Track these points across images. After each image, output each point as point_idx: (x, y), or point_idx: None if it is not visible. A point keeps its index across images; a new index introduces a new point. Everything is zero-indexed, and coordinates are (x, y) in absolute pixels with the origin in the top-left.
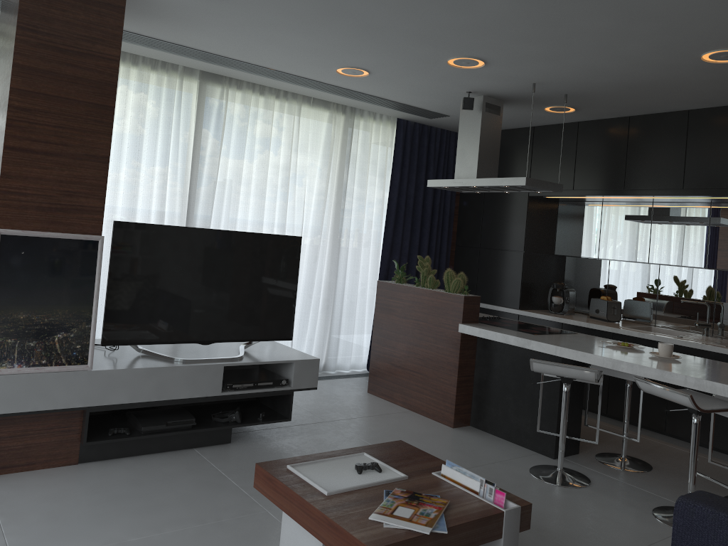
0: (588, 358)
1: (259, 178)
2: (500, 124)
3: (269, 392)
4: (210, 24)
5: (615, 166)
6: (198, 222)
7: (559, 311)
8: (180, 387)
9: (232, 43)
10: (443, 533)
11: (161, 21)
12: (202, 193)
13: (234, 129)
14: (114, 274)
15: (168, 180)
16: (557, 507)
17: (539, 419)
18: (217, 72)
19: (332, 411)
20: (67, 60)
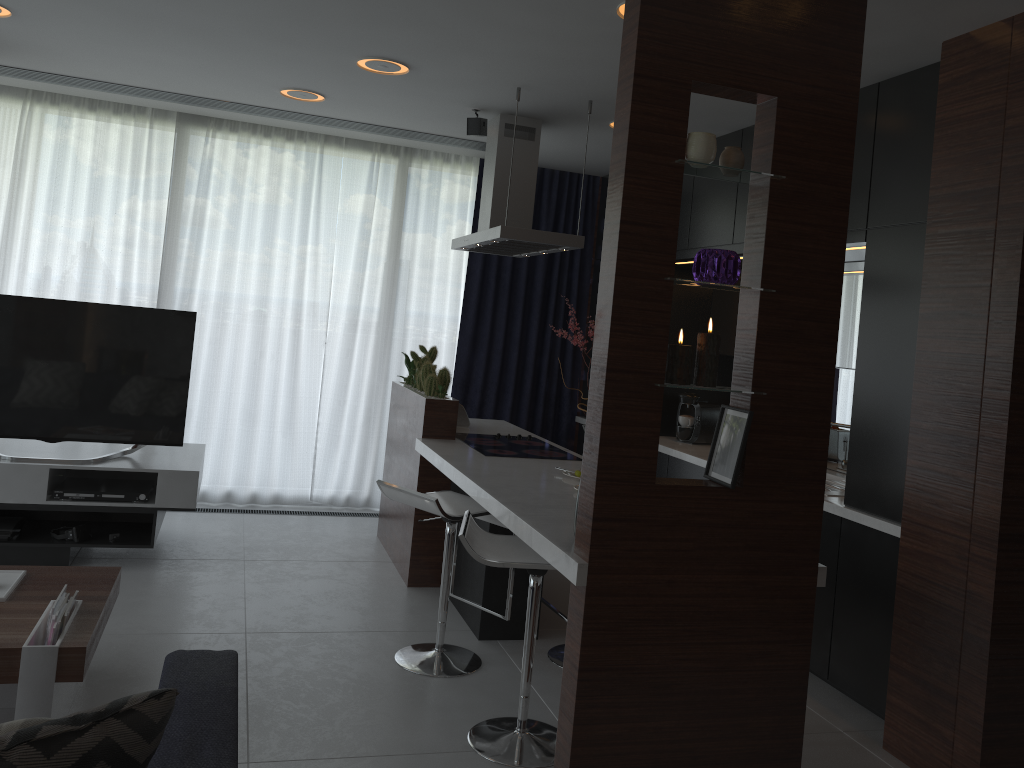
0: (467, 485)
1: (262, 246)
2: (536, 154)
3: (119, 508)
4: (65, 49)
5: (726, 208)
6: (177, 301)
7: (687, 439)
8: None
9: (127, 70)
10: None
11: (23, 52)
12: (183, 264)
13: (229, 182)
14: None
15: (137, 249)
16: (344, 691)
17: (451, 577)
18: (190, 112)
19: (276, 551)
20: None
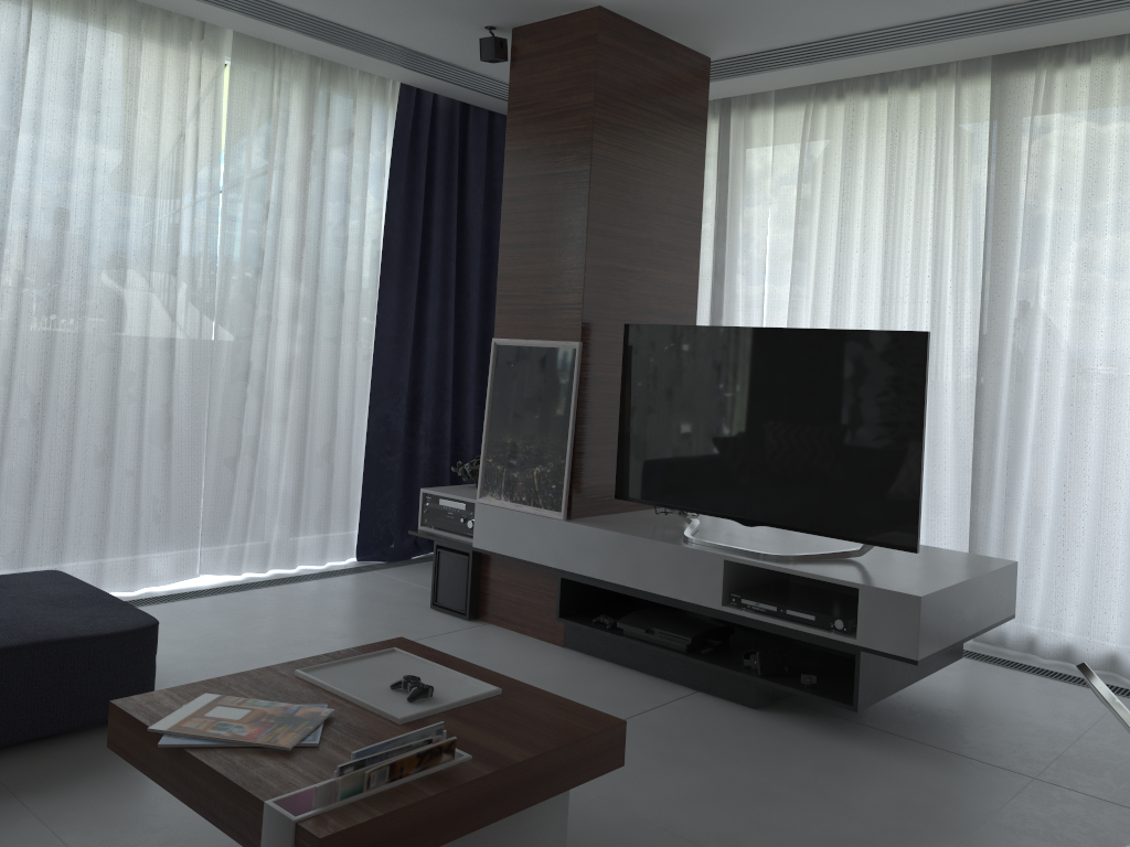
0: None
1: None
2: None
3: (808, 635)
4: None
5: None
6: (1010, 340)
7: None
8: (662, 576)
9: None
10: (179, 755)
11: (730, 21)
12: (1015, 283)
13: (1081, 144)
14: (626, 398)
15: (950, 269)
16: None
17: None
18: (1003, 50)
19: (1116, 779)
20: (546, 128)
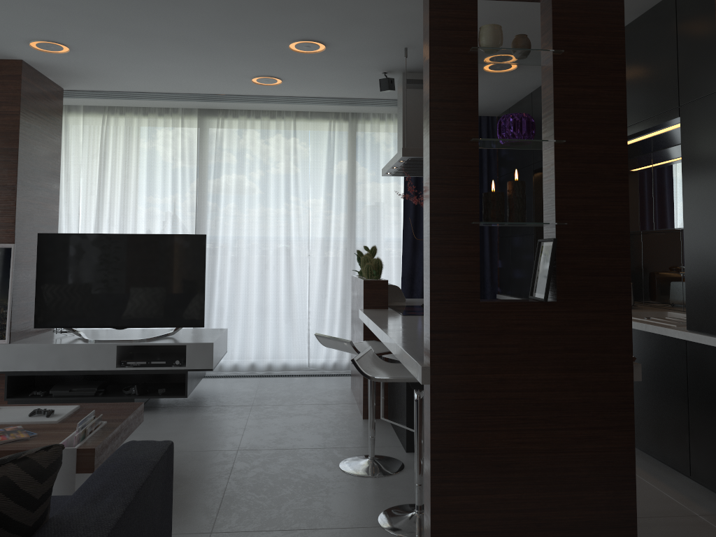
0: (378, 332)
1: (260, 192)
2: None
3: (163, 370)
4: (111, 71)
5: None
6: (208, 235)
7: None
8: (79, 360)
9: (153, 81)
10: None
11: (89, 78)
12: (210, 210)
13: (235, 152)
14: (40, 273)
15: (180, 202)
16: (295, 487)
17: (381, 405)
18: (205, 107)
19: (276, 399)
20: None
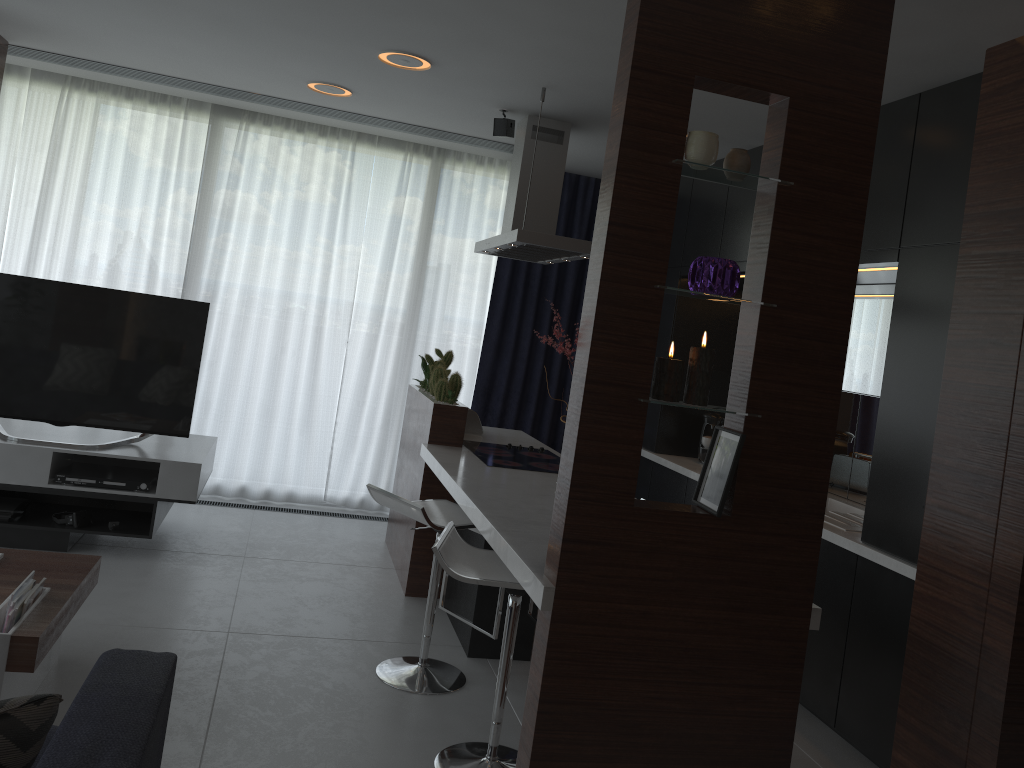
0: (458, 495)
1: (289, 241)
2: (564, 158)
3: (120, 496)
4: (95, 34)
5: None
6: (202, 292)
7: None
8: None
9: (157, 58)
10: None
11: (56, 37)
12: (210, 256)
13: (259, 176)
14: None
15: (166, 238)
16: (316, 701)
17: (443, 590)
18: (224, 104)
19: (278, 549)
20: None
